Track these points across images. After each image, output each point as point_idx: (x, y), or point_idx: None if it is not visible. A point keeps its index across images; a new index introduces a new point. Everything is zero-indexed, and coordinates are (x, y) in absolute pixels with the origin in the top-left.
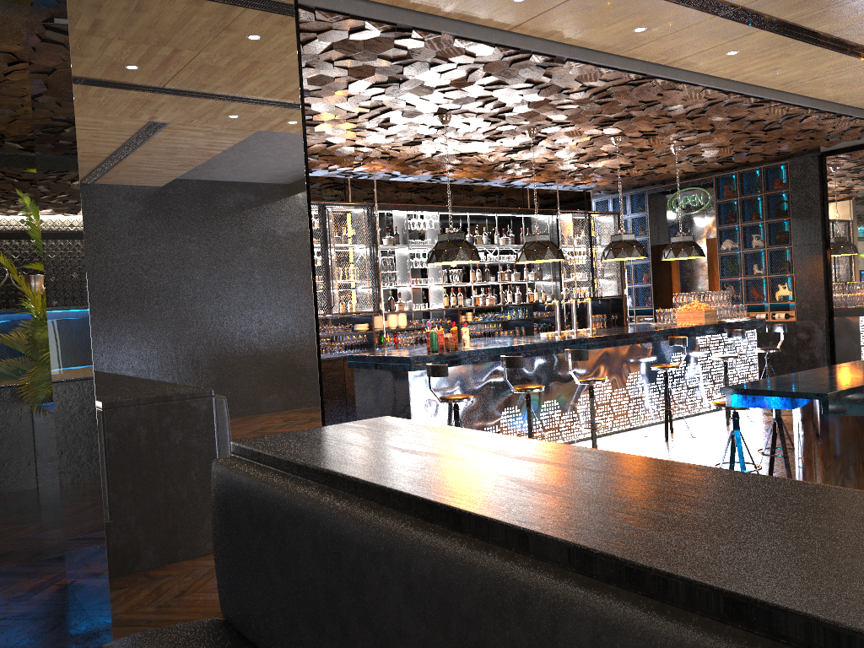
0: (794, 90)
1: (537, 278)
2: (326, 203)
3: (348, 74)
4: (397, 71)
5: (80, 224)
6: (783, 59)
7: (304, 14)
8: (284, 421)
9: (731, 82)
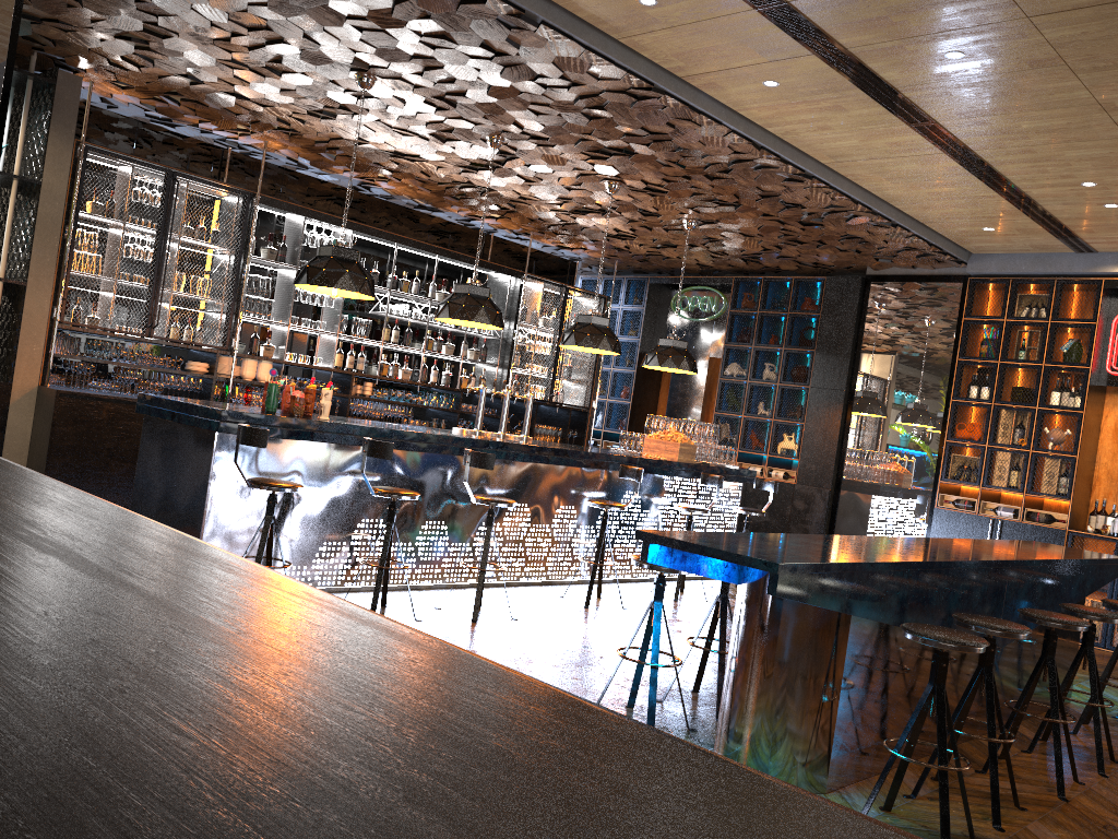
0: (845, 171)
1: (478, 357)
2: (179, 173)
3: None
4: None
5: None
6: (835, 114)
7: None
8: None
9: (768, 134)
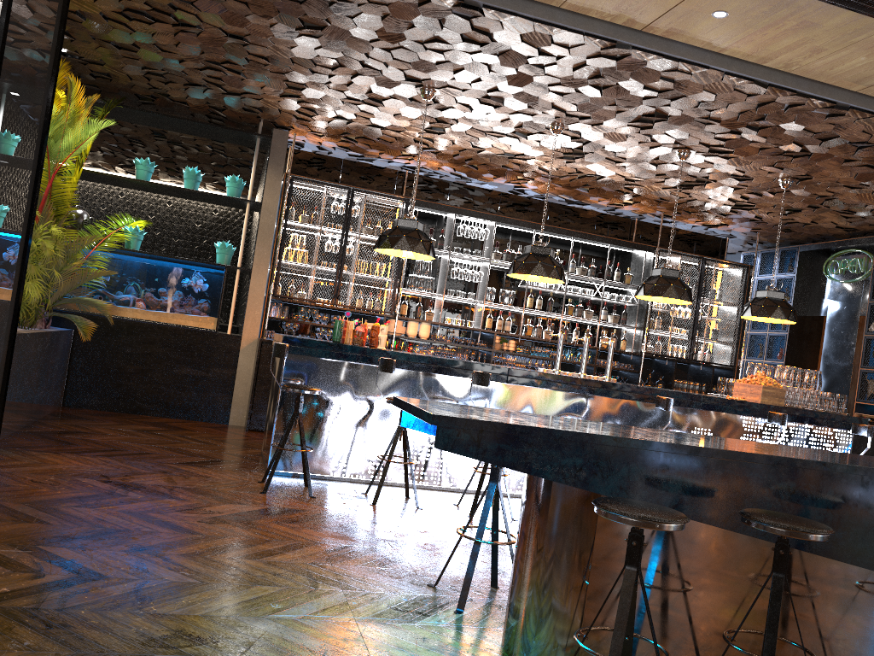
0: None
1: (617, 321)
2: (356, 189)
3: (251, 11)
4: (300, 10)
5: None
6: (812, 32)
7: None
8: None
9: (774, 71)
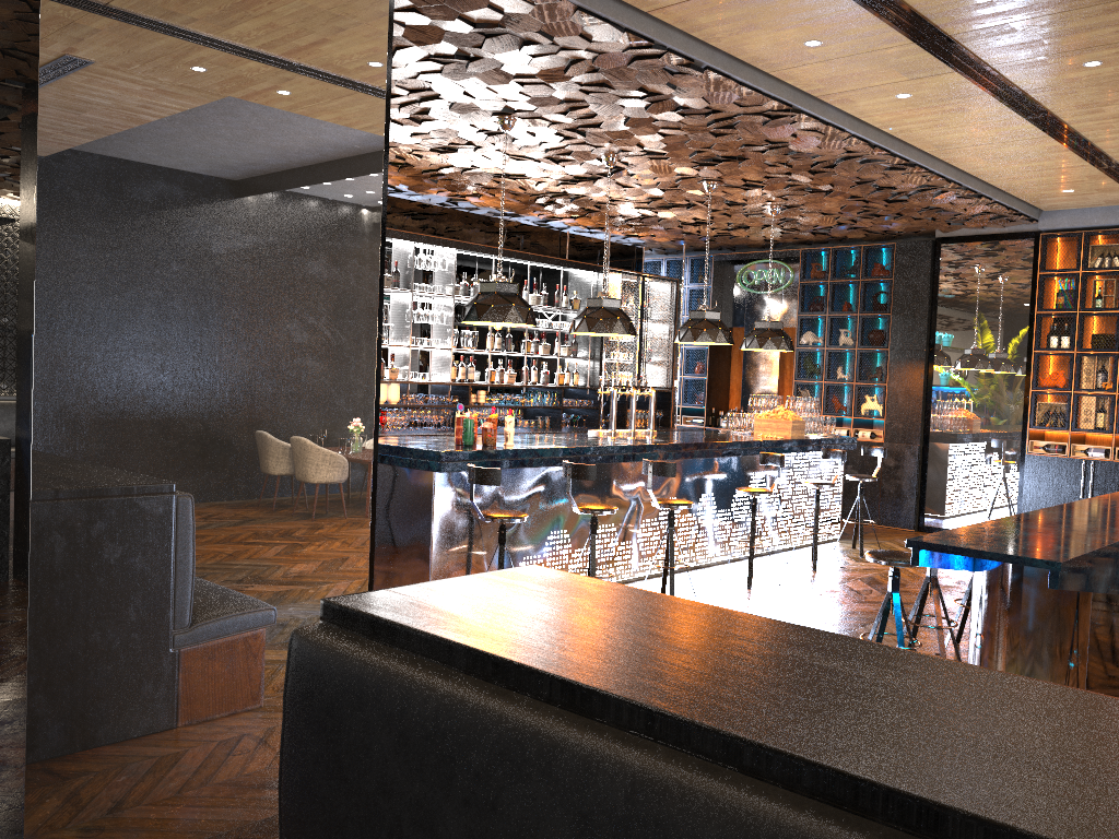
0: (944, 156)
1: (570, 353)
2: None
3: (402, 35)
4: (475, 42)
5: (29, 202)
6: (956, 114)
7: None
8: (318, 548)
9: (880, 133)
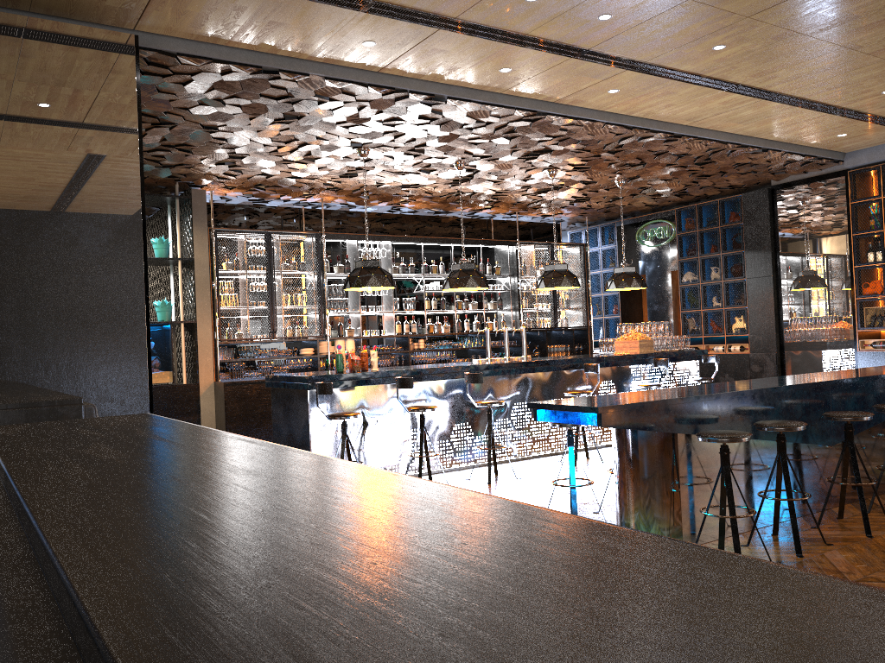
0: (704, 125)
1: (496, 307)
2: (273, 232)
3: (242, 111)
4: (289, 108)
5: None
6: (670, 96)
7: (168, 59)
8: None
9: (635, 118)
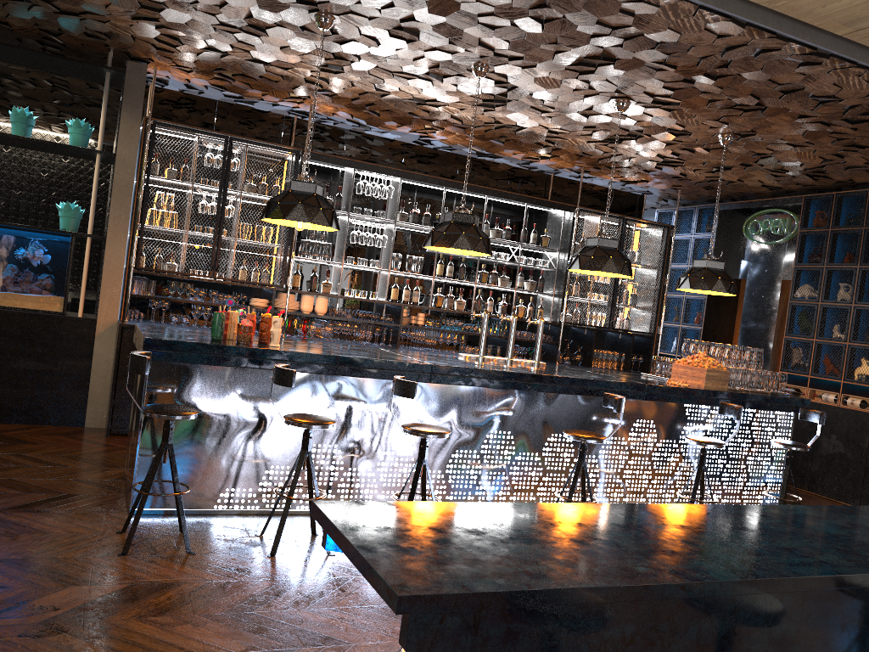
0: None
1: (534, 288)
2: (235, 138)
3: None
4: None
5: None
6: None
7: None
8: None
9: (753, 7)
